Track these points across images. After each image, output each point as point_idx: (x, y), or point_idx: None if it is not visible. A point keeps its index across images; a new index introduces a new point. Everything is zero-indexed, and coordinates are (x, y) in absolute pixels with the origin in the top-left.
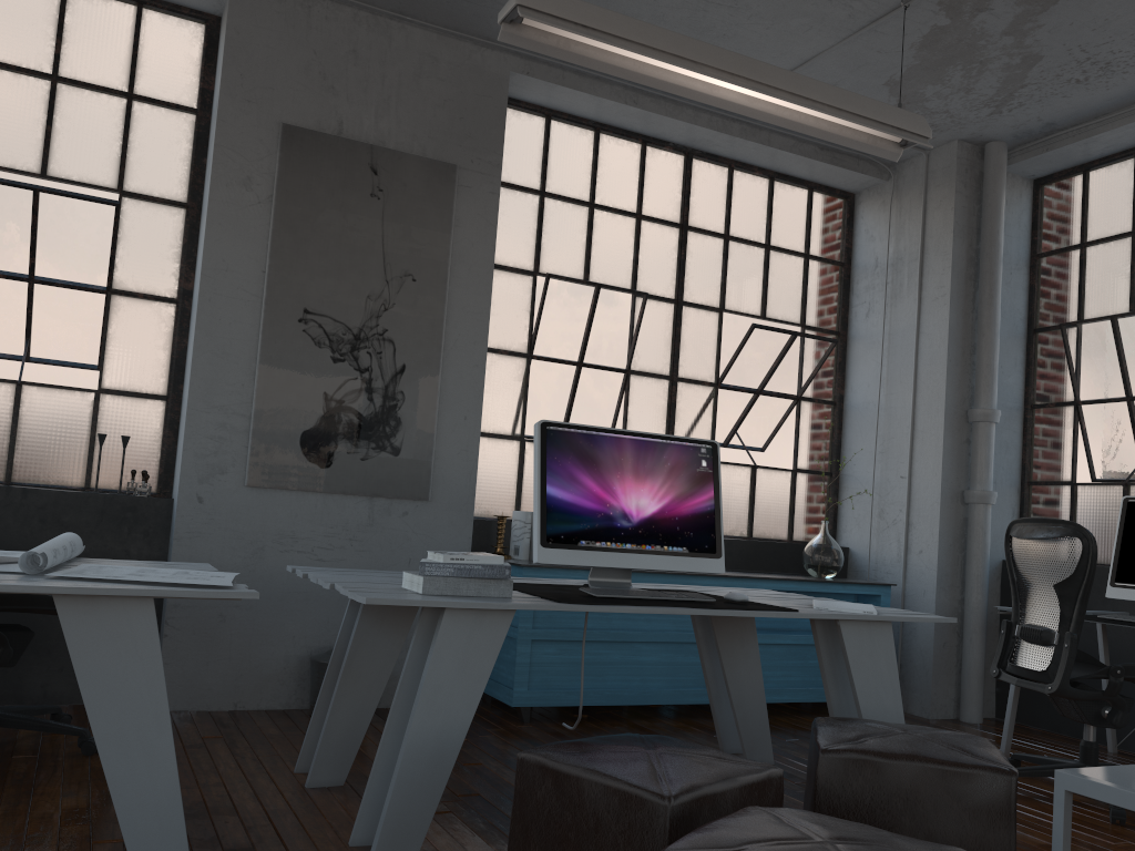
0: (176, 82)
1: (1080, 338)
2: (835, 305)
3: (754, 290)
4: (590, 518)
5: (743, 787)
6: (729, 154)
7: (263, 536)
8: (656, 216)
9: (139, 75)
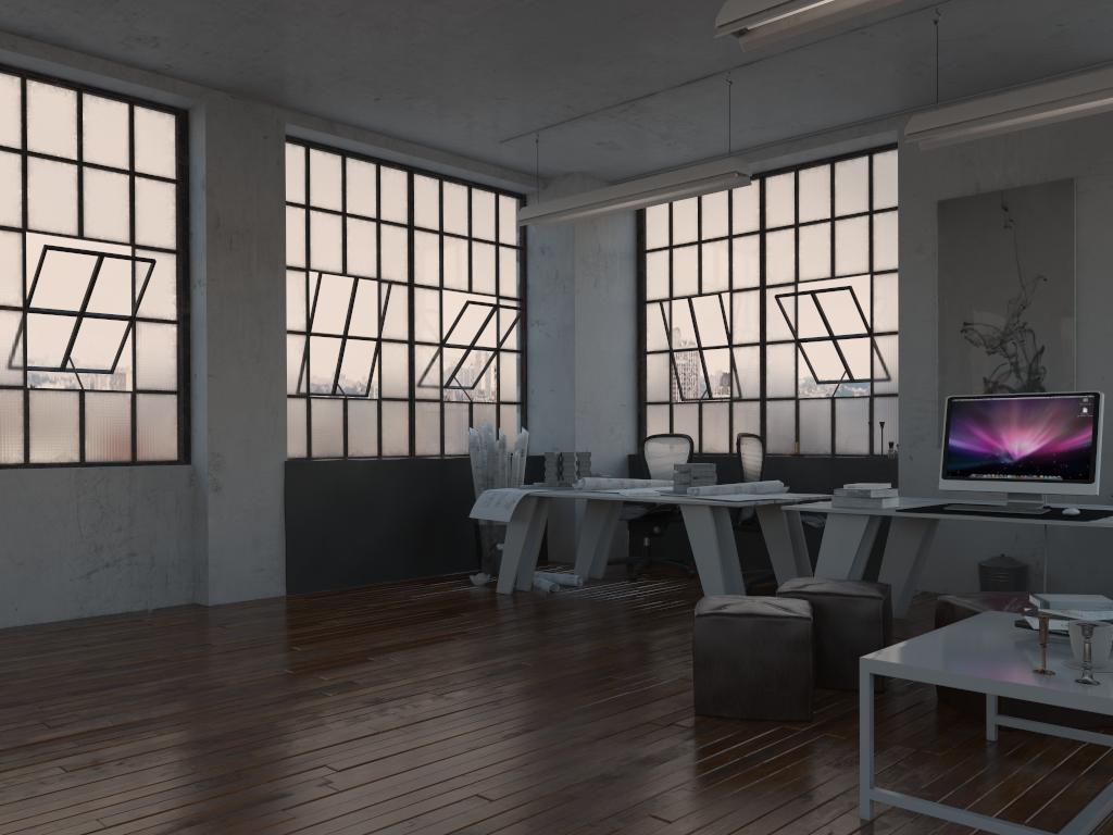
0: (894, 192)
1: None
2: None
3: None
4: (979, 458)
5: (833, 598)
6: None
7: None
8: None
9: (873, 198)
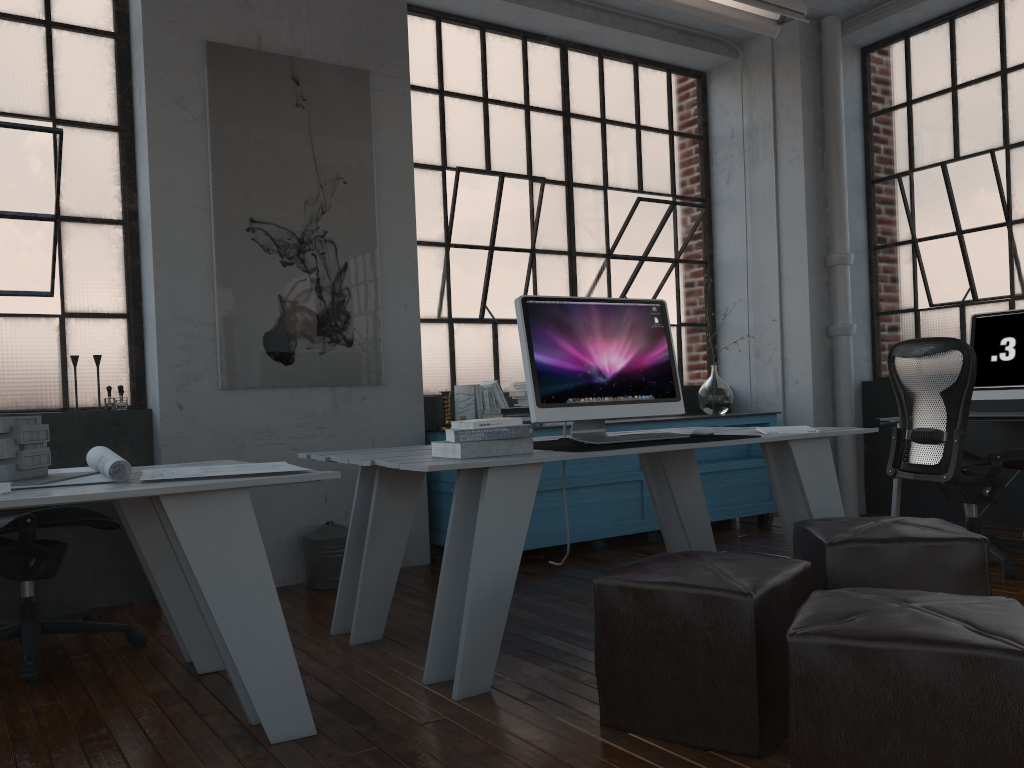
0: (91, 7)
1: (914, 184)
2: (698, 175)
3: (631, 168)
4: (573, 378)
5: (793, 579)
6: (599, 44)
7: (242, 434)
8: (542, 106)
9: (53, 3)
